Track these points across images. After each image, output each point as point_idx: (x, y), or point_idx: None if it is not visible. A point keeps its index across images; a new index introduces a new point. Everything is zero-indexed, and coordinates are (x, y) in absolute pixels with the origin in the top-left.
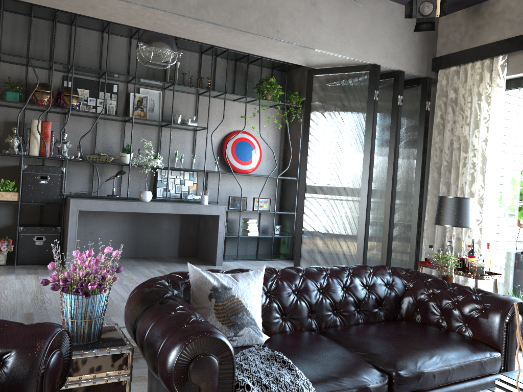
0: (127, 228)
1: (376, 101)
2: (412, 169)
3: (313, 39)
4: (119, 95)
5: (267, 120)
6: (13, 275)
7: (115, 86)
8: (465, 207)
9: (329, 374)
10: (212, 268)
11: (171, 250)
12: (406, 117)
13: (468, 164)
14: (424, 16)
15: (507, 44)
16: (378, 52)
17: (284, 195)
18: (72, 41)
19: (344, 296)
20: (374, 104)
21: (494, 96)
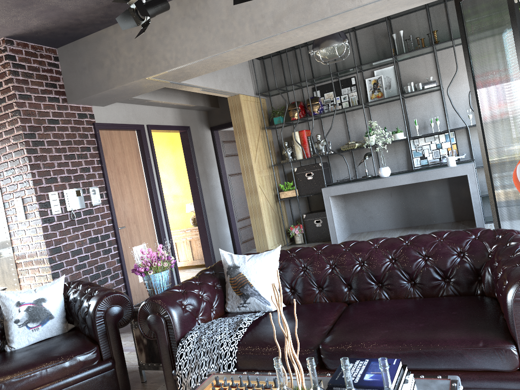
0: (396, 201)
1: None
2: None
3: None
4: (358, 85)
5: None
6: None
7: (352, 79)
8: None
9: (263, 339)
10: None
11: (446, 216)
12: None
13: None
14: None
15: None
16: None
17: None
18: (311, 57)
19: (387, 268)
20: (516, 10)
21: None
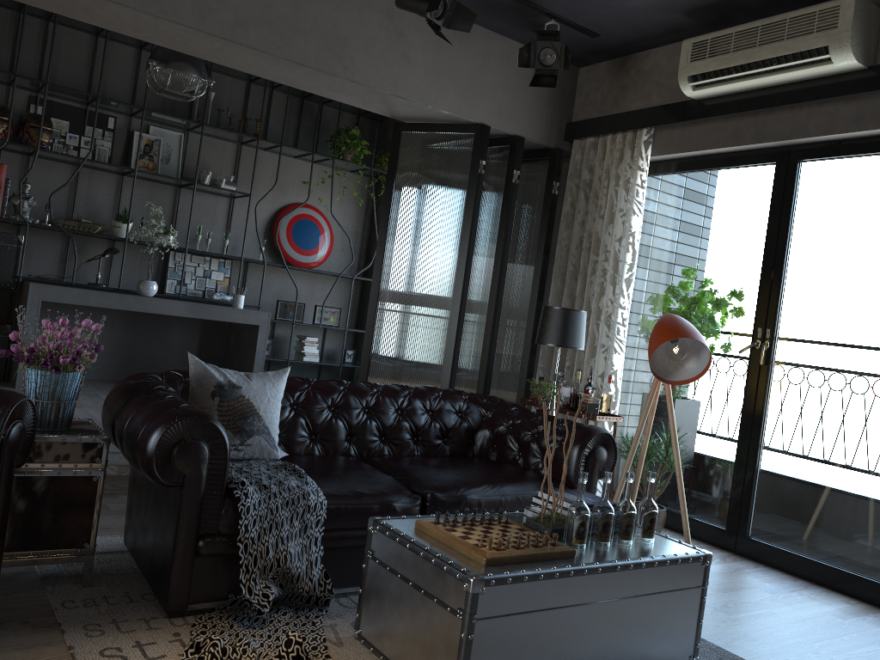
0: (117, 337)
1: (482, 175)
2: (530, 273)
3: (396, 82)
4: (116, 134)
5: (345, 191)
6: None
7: (111, 119)
8: (572, 322)
9: (347, 488)
10: None
11: None
12: (527, 201)
13: (597, 271)
14: (545, 66)
15: (651, 114)
16: (488, 108)
17: (365, 306)
18: (48, 45)
19: (397, 419)
20: (478, 179)
21: (633, 181)
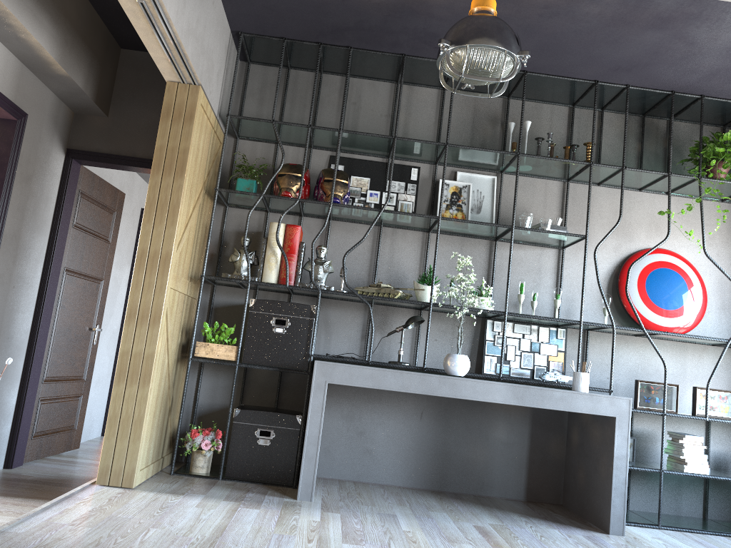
0: (426, 432)
1: None
2: None
3: None
4: (420, 186)
5: (716, 227)
6: (198, 497)
7: (413, 170)
8: None
9: None
10: (600, 538)
11: (512, 486)
12: None
13: None
14: None
15: None
16: None
17: None
18: (348, 101)
19: None
20: None
21: None
